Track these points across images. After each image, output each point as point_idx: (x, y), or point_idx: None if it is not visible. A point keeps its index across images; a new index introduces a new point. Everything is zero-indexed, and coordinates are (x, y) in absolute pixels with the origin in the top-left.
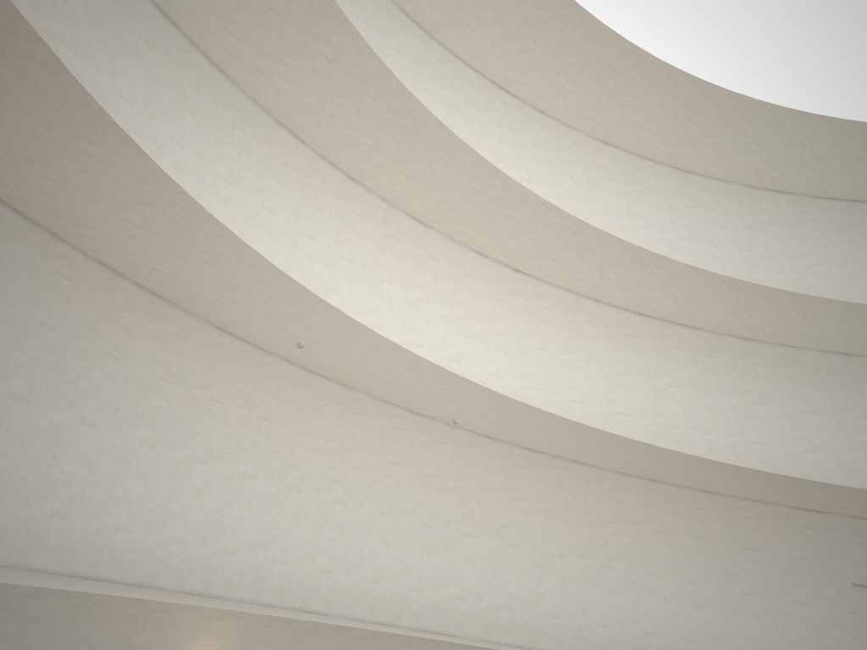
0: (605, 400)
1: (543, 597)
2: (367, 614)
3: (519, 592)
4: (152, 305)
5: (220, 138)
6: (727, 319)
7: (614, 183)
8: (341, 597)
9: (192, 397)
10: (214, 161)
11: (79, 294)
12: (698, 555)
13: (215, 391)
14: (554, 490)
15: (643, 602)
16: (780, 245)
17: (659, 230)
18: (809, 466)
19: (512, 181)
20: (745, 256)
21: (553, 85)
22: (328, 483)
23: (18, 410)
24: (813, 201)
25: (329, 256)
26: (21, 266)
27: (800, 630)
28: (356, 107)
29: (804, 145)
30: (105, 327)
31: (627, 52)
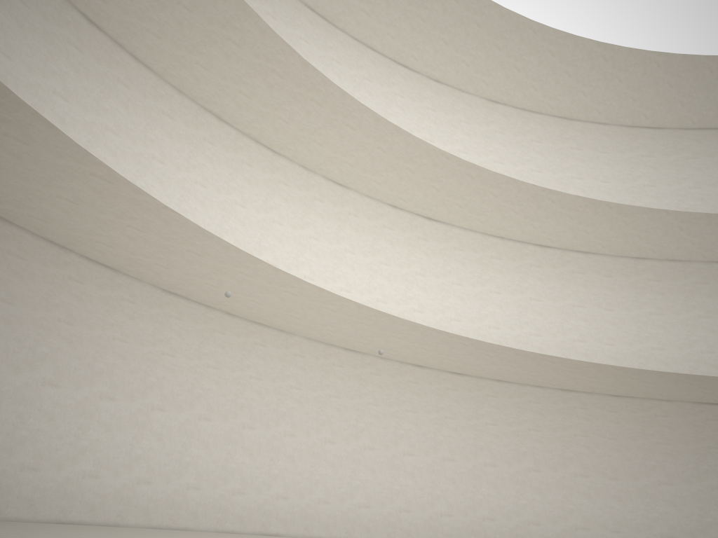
0: (518, 324)
1: (480, 503)
2: (322, 532)
3: (458, 501)
4: (101, 274)
5: (151, 125)
6: (619, 242)
7: (506, 135)
8: (297, 518)
9: (145, 353)
10: (147, 145)
11: (30, 270)
12: (615, 453)
13: (166, 346)
14: (480, 407)
15: (570, 499)
16: (659, 174)
17: (550, 172)
18: (707, 365)
19: (413, 137)
20: (629, 187)
21: (444, 56)
22: (276, 419)
23: None
24: (684, 133)
25: (260, 220)
26: None
27: (715, 513)
28: (268, 85)
29: (671, 83)
30: (58, 297)
31: (505, 17)
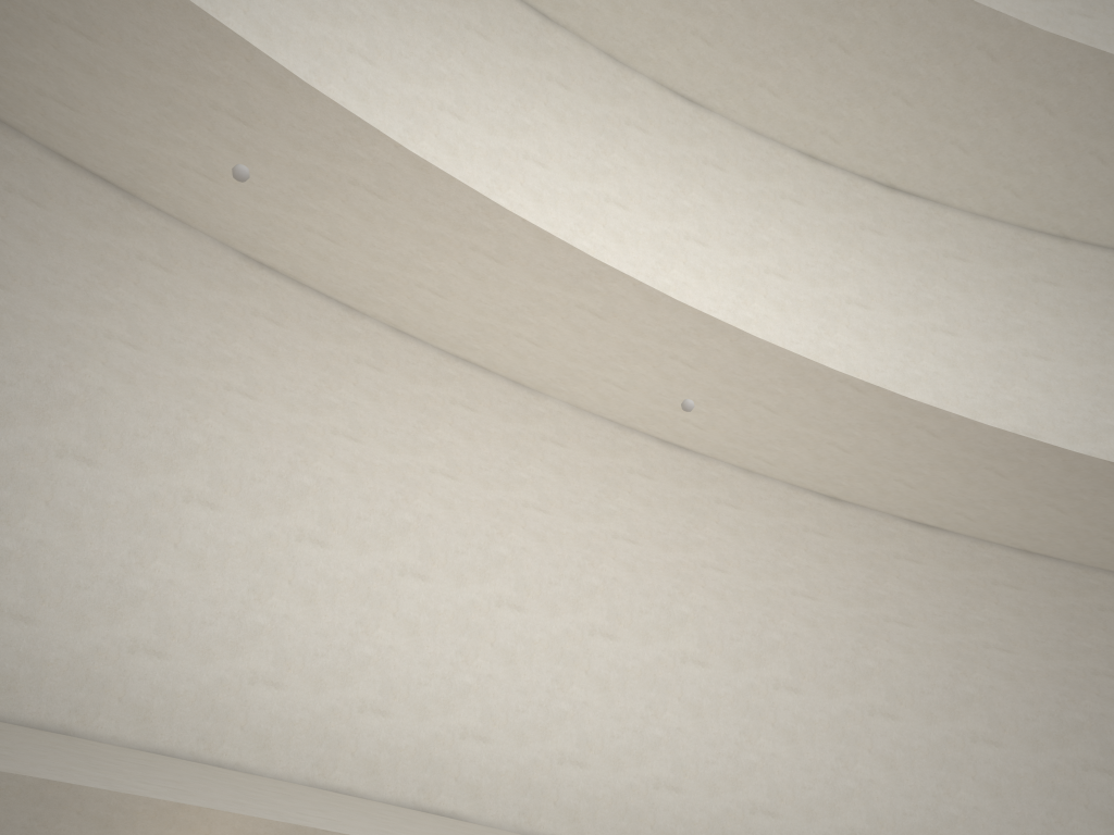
0: (1089, 430)
1: (953, 825)
2: (561, 826)
3: (897, 810)
4: (92, 197)
5: None
6: None
7: (1098, 20)
8: (507, 788)
9: (184, 379)
10: None
11: None
12: None
13: (237, 374)
14: (974, 606)
15: None
16: None
17: None
18: None
19: None
20: None
21: None
22: (483, 567)
23: None
24: None
25: (495, 150)
26: None
27: None
28: None
29: None
30: None
31: None
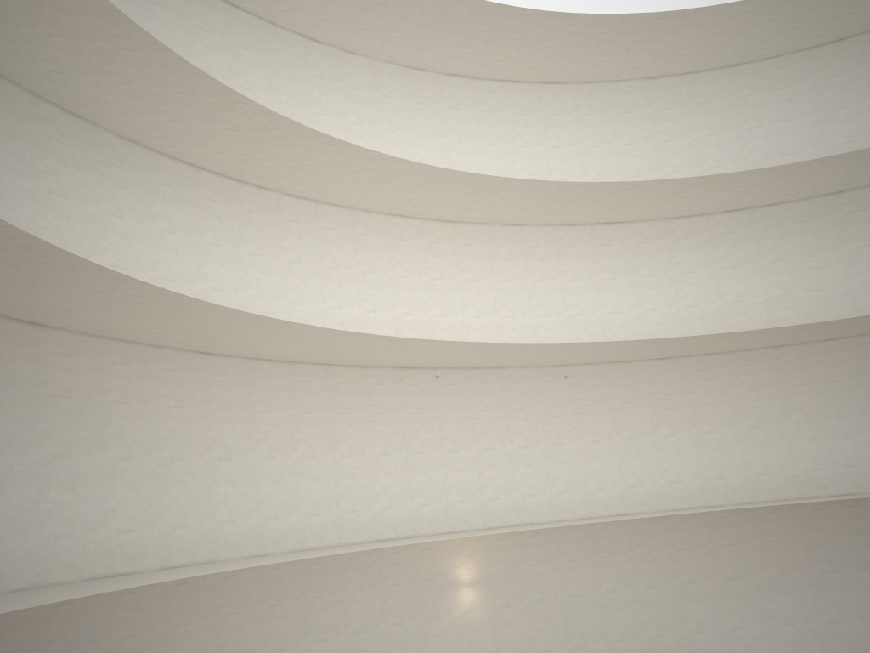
0: (717, 296)
1: (707, 466)
2: (568, 515)
3: (685, 468)
4: (356, 372)
5: (357, 248)
6: (805, 188)
7: (672, 109)
8: (545, 509)
9: (399, 416)
10: (358, 265)
11: (314, 387)
12: (837, 394)
13: (412, 407)
14: (692, 382)
15: (797, 446)
16: (848, 92)
17: (726, 130)
18: None
19: (559, 182)
20: (816, 118)
21: (585, 64)
22: (509, 437)
23: (308, 463)
24: None
25: (457, 284)
26: (280, 387)
27: None
28: (430, 189)
29: (829, 3)
30: (335, 398)
31: (627, 20)
